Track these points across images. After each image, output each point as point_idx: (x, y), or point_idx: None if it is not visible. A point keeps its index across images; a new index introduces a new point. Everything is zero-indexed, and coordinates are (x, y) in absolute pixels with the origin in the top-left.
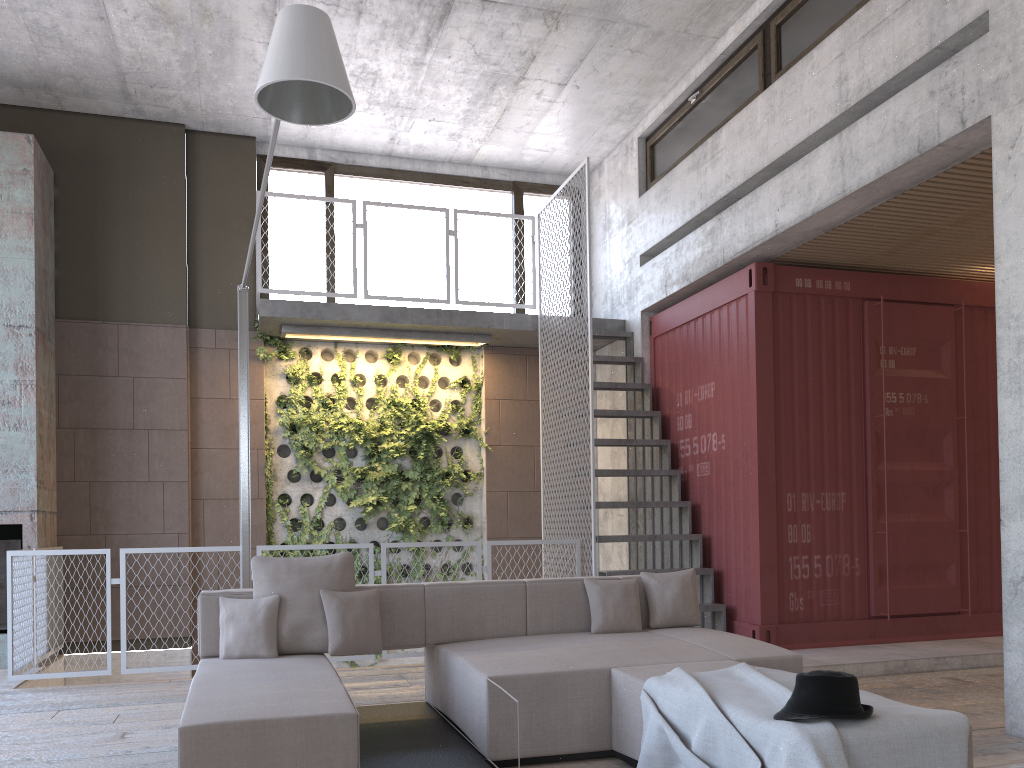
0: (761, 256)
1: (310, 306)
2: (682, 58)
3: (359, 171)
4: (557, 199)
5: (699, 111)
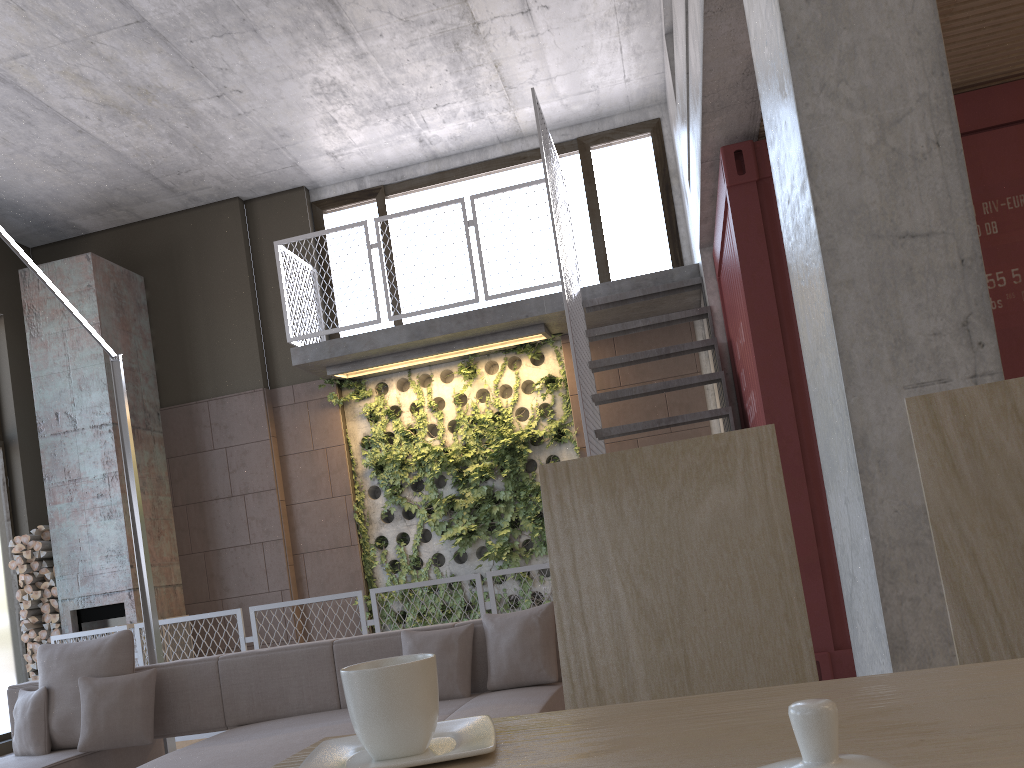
0: (733, 136)
1: (337, 343)
2: None
3: (409, 185)
4: (633, 141)
5: None
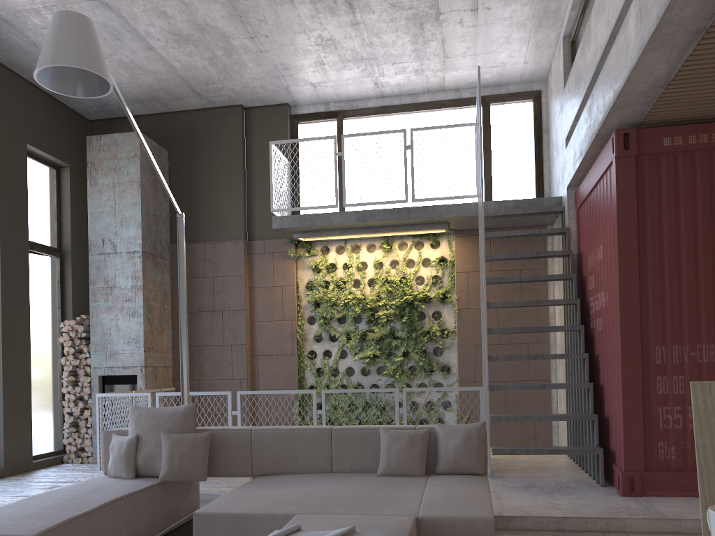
0: (623, 123)
1: (305, 217)
2: None
3: (361, 112)
4: (520, 103)
5: (590, 0)
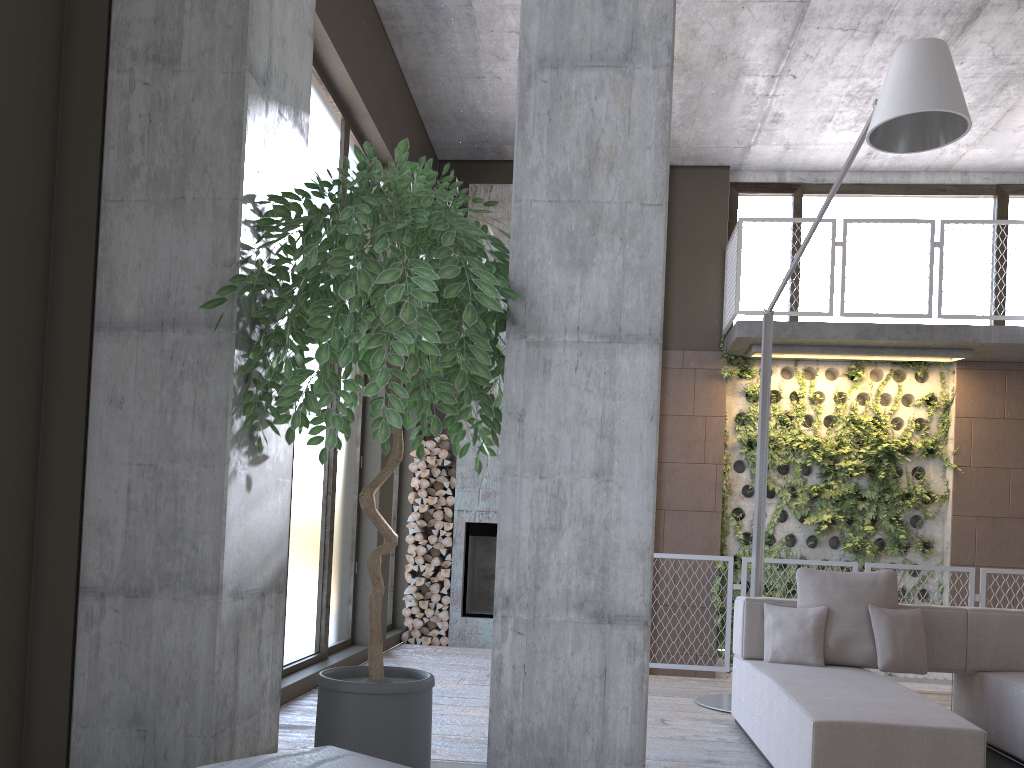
0: None
1: (785, 326)
2: None
3: (828, 189)
4: None
5: None
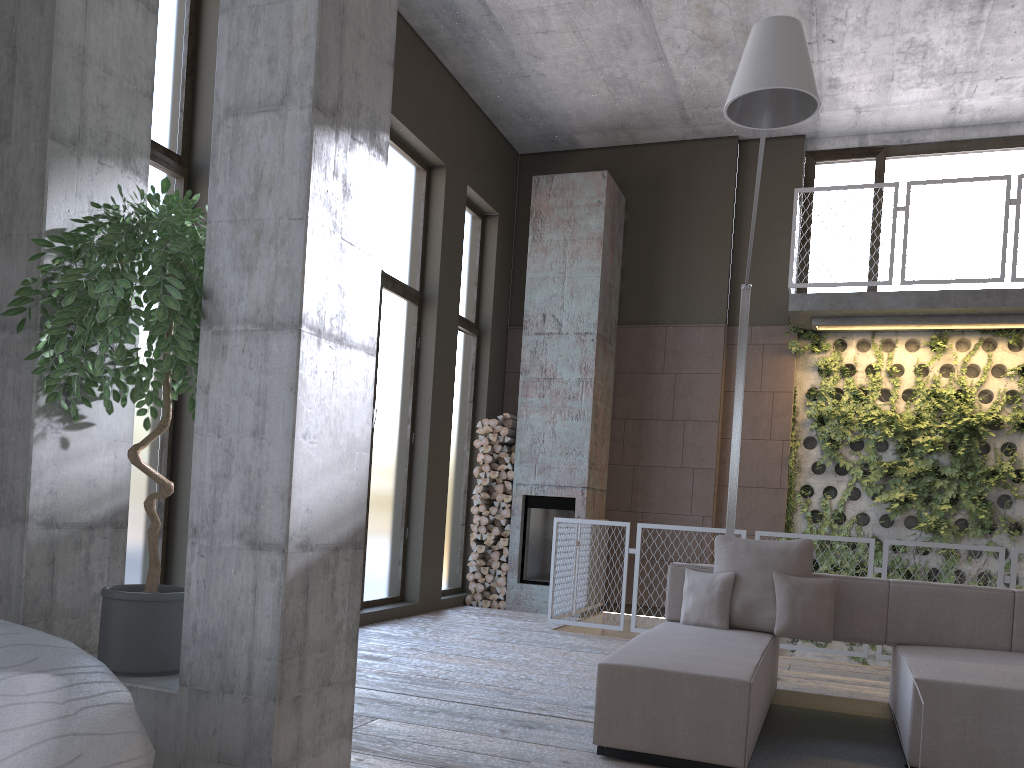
0: None
1: (840, 297)
2: None
3: (914, 149)
4: None
5: None
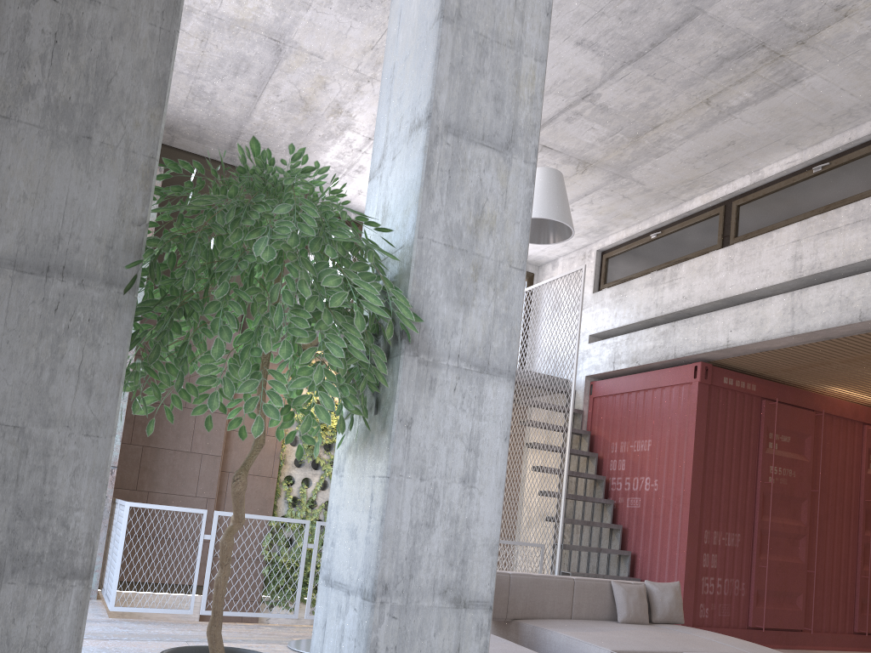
0: (704, 358)
1: None
2: (654, 207)
3: None
4: None
5: (657, 245)
